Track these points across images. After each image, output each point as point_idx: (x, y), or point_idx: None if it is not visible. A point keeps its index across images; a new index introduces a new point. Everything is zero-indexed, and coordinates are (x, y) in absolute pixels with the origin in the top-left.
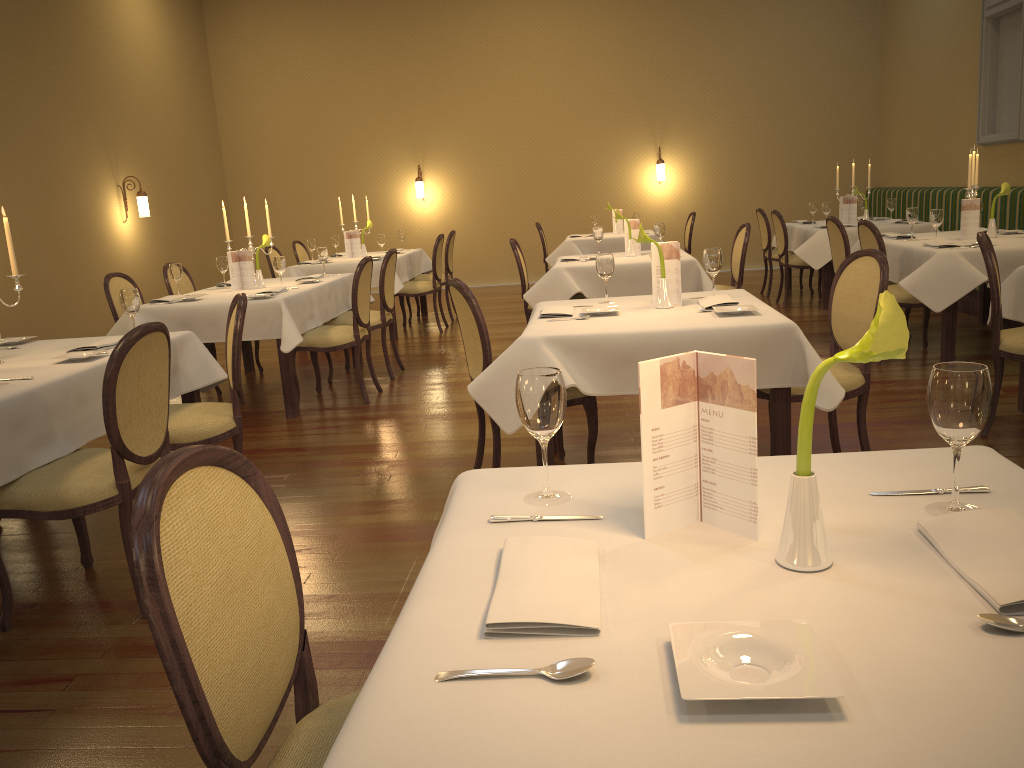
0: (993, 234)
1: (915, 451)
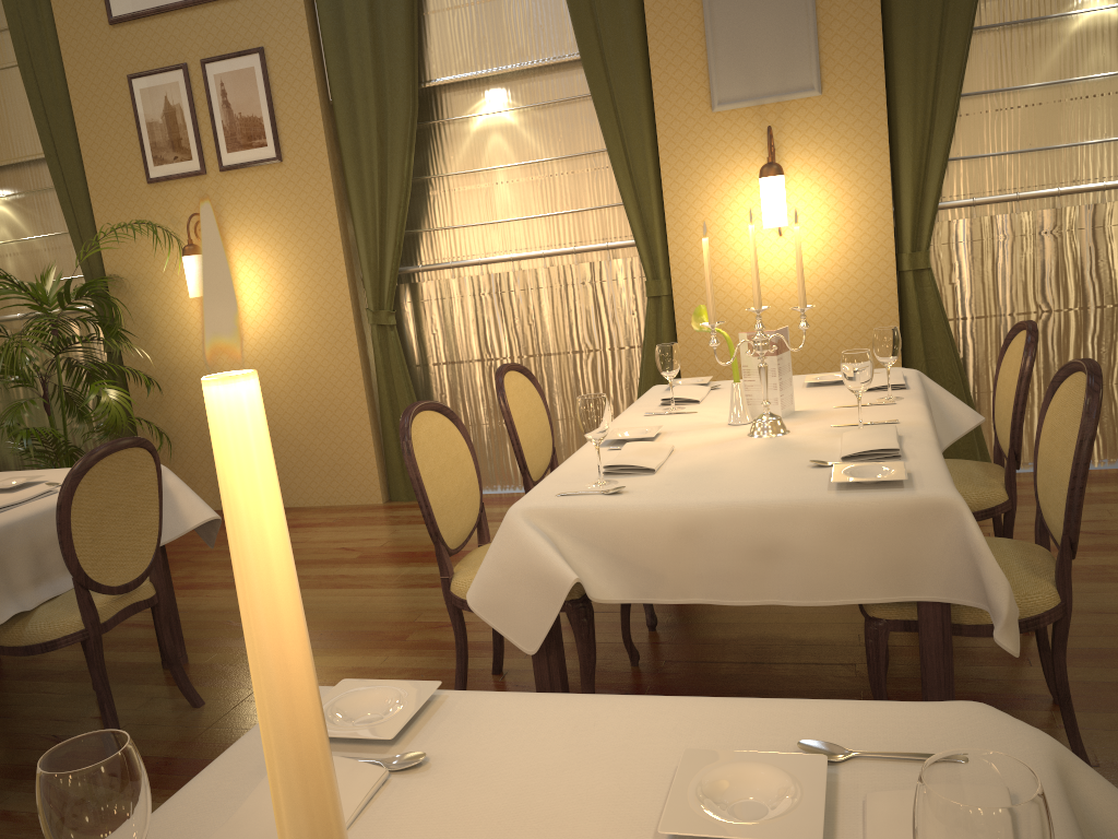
0: None
1: None
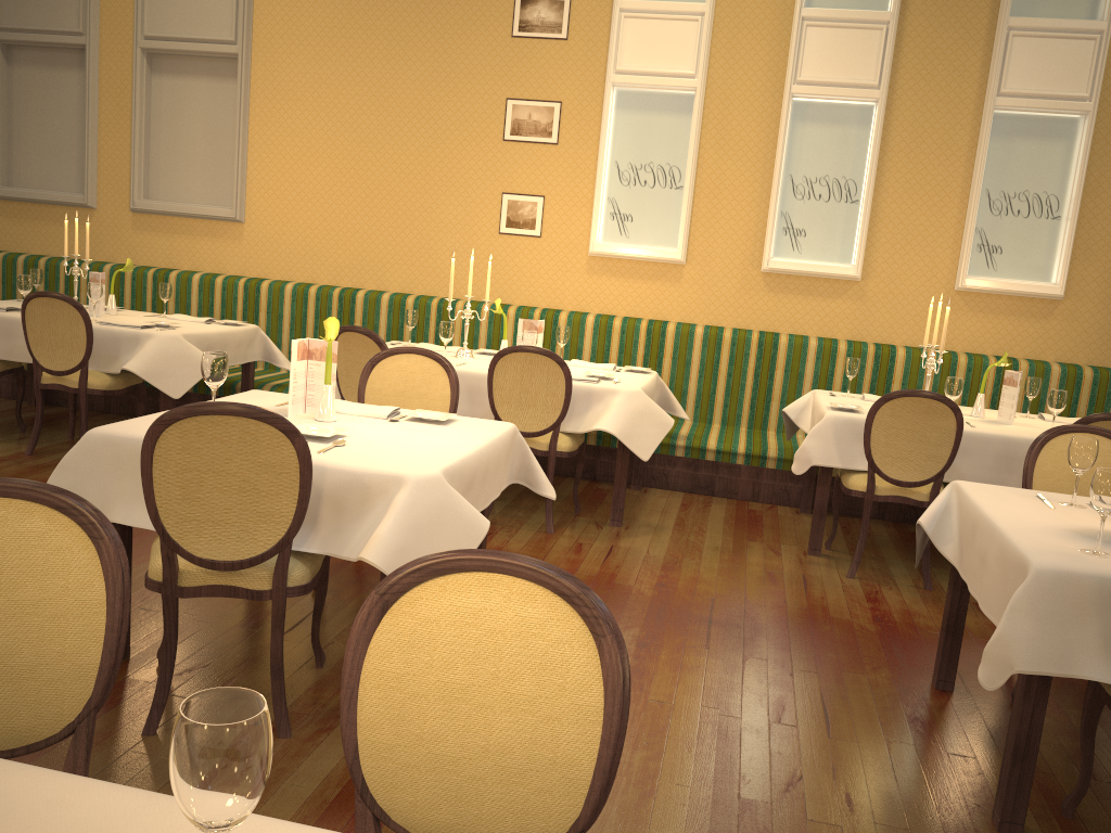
0: (116, 311)
1: (970, 488)
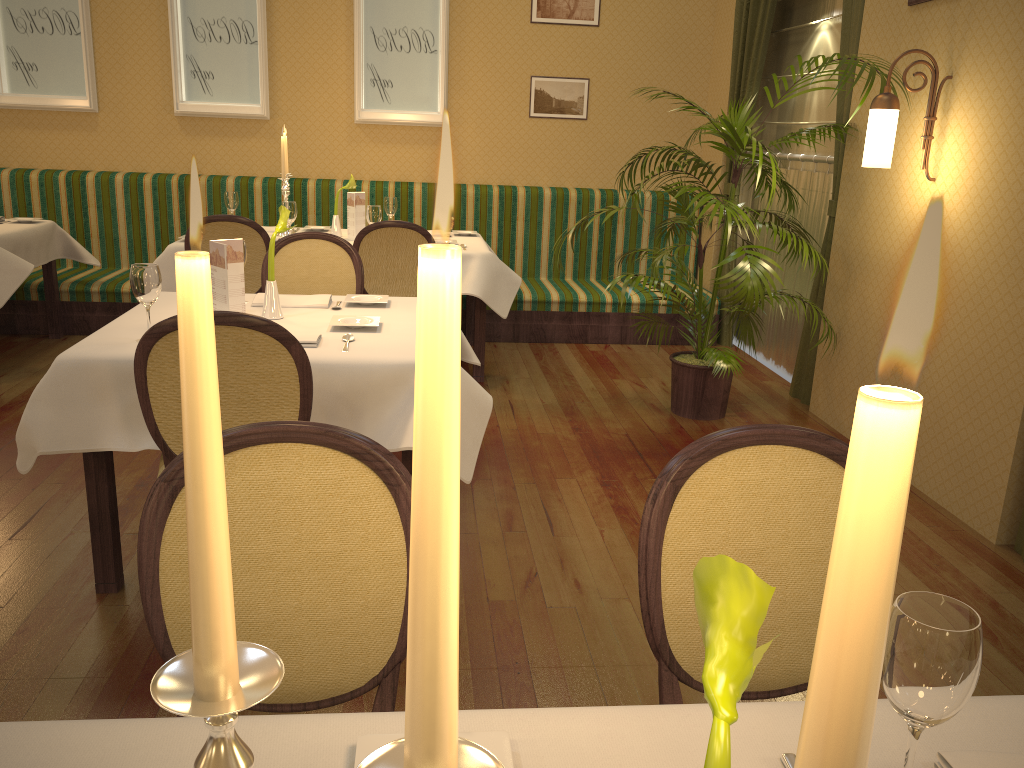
0: None
1: None
